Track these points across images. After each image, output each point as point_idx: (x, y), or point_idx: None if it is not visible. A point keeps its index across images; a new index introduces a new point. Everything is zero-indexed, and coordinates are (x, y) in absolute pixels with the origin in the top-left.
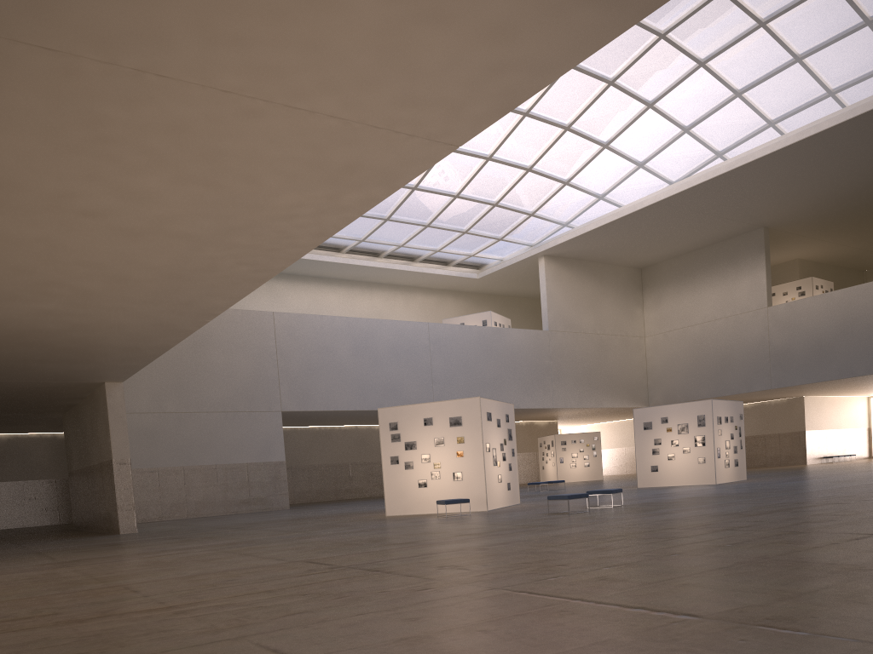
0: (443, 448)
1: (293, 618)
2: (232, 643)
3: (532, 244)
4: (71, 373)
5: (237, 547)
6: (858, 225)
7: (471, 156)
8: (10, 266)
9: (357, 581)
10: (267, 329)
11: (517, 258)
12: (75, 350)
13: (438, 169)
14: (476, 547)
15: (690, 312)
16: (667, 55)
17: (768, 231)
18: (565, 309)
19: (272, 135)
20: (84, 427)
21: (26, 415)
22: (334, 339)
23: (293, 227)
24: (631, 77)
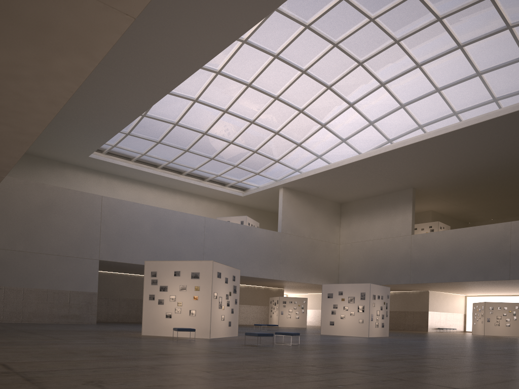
0: (185, 292)
1: None
2: None
3: (276, 180)
4: None
5: None
6: (466, 194)
7: (241, 119)
8: None
9: None
10: (96, 206)
11: (267, 187)
12: None
13: (220, 124)
14: (153, 365)
15: (367, 232)
16: (362, 76)
17: (415, 190)
18: (293, 221)
19: None
20: None
21: None
22: (141, 218)
23: (25, 90)
24: (341, 86)
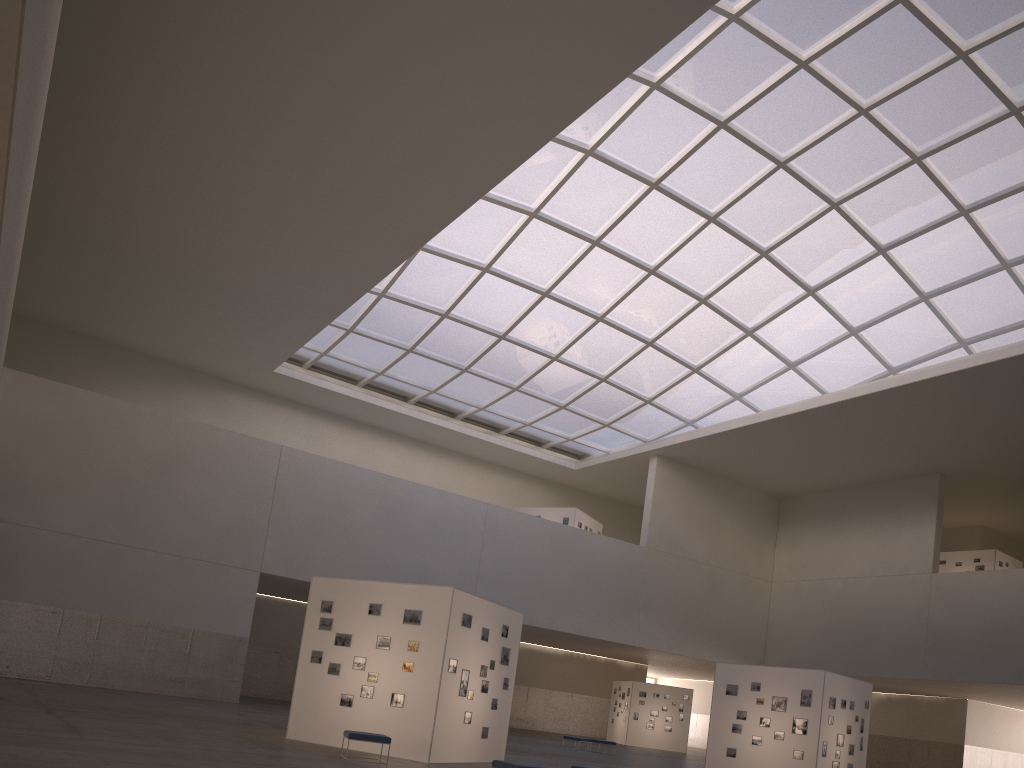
0: (387, 653)
1: None
2: None
3: (646, 440)
4: None
5: None
6: None
7: (577, 310)
8: None
9: None
10: (268, 464)
11: (625, 452)
12: None
13: (535, 320)
14: None
15: (833, 561)
16: (838, 232)
17: (945, 479)
18: (673, 526)
19: None
20: None
21: None
22: (356, 496)
23: None
24: (790, 251)
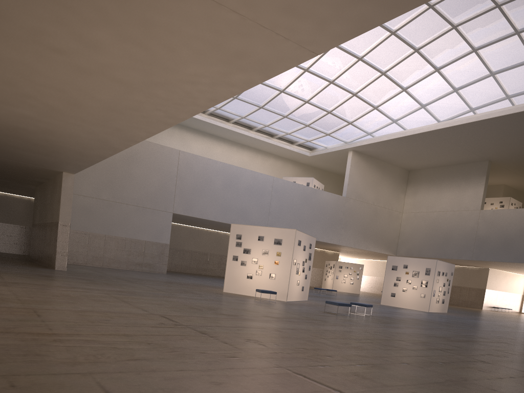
0: (267, 257)
1: (133, 363)
2: (80, 377)
3: (346, 142)
4: (41, 161)
5: (122, 294)
6: None
7: (320, 78)
8: (1, 78)
9: (189, 339)
10: (173, 160)
11: (336, 148)
12: (44, 146)
13: (299, 82)
14: (274, 328)
15: (433, 203)
16: (454, 40)
17: (491, 163)
18: (358, 186)
19: (189, 17)
20: (46, 198)
21: (12, 183)
22: (214, 175)
23: (195, 91)
24: (429, 49)
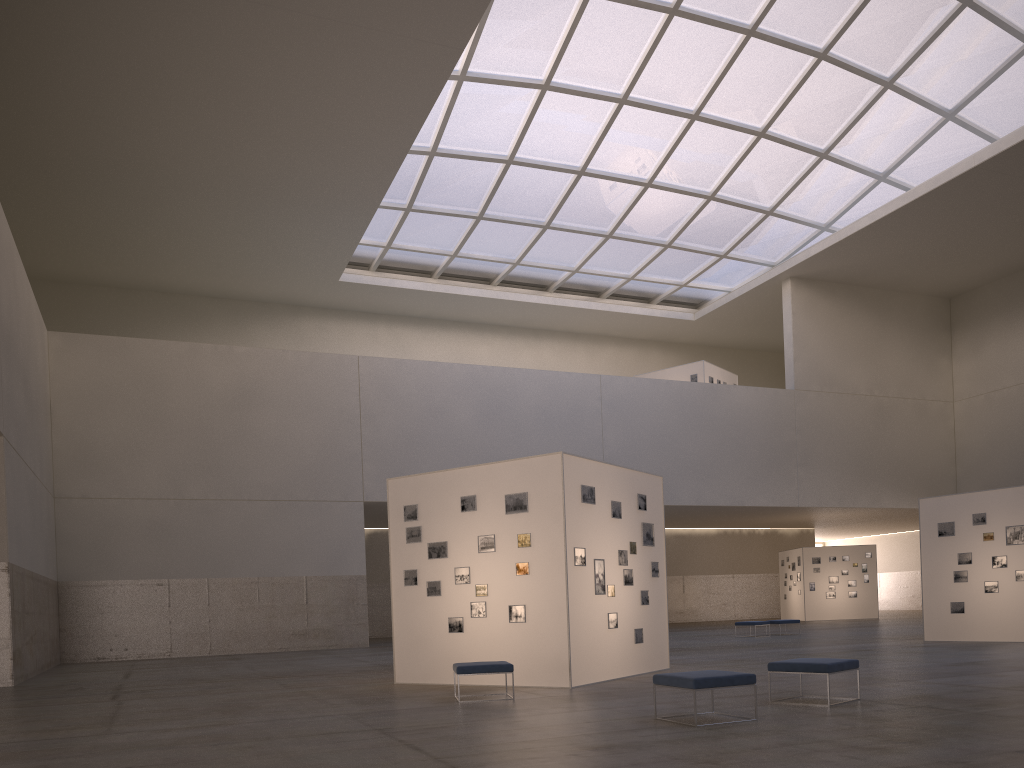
0: (494, 556)
1: None
2: None
3: (774, 264)
4: None
5: None
6: None
7: (665, 113)
8: None
9: None
10: (347, 380)
11: (750, 284)
12: None
13: (616, 140)
14: None
15: None
16: None
17: None
18: (823, 358)
19: None
20: None
21: None
22: (451, 397)
23: None
24: None
